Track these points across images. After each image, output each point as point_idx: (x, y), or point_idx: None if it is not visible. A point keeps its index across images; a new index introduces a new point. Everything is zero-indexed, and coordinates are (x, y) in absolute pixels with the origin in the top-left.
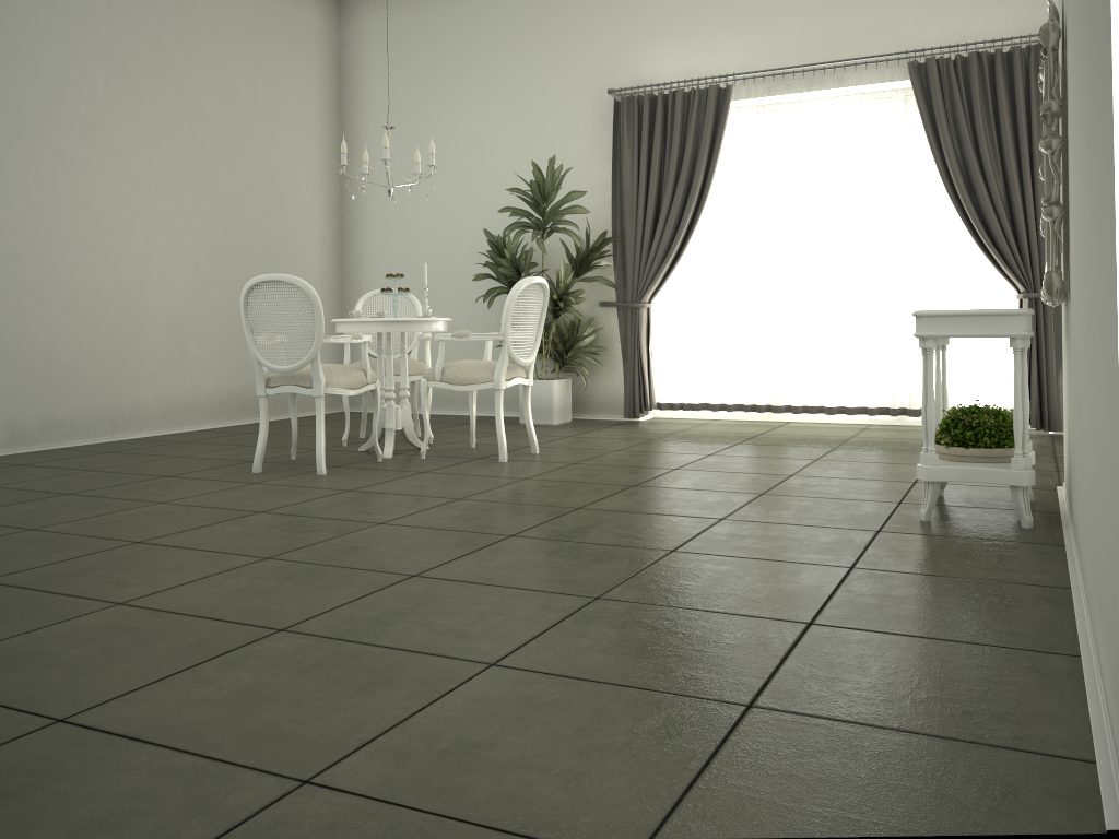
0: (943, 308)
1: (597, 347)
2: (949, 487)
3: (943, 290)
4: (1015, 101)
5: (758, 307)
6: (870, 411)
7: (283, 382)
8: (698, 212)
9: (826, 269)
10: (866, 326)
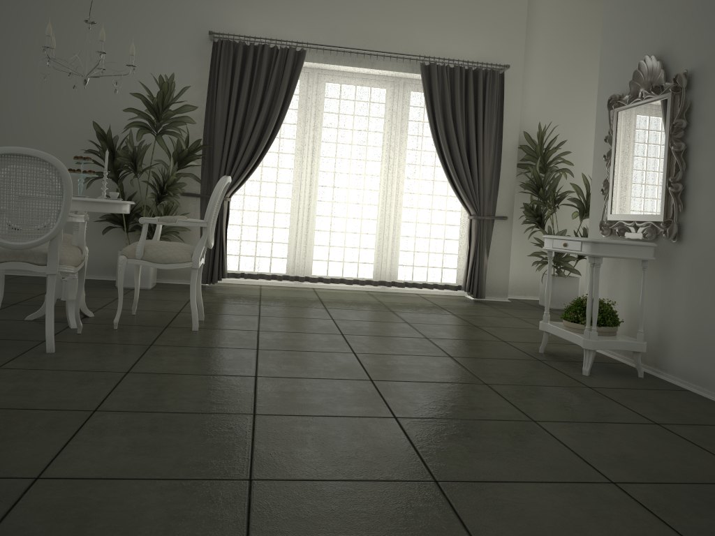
0: (422, 220)
1: (182, 228)
2: (530, 345)
3: (423, 208)
4: (478, 100)
5: (307, 208)
6: (375, 283)
7: (9, 258)
8: (274, 136)
9: (355, 187)
10: (375, 227)
